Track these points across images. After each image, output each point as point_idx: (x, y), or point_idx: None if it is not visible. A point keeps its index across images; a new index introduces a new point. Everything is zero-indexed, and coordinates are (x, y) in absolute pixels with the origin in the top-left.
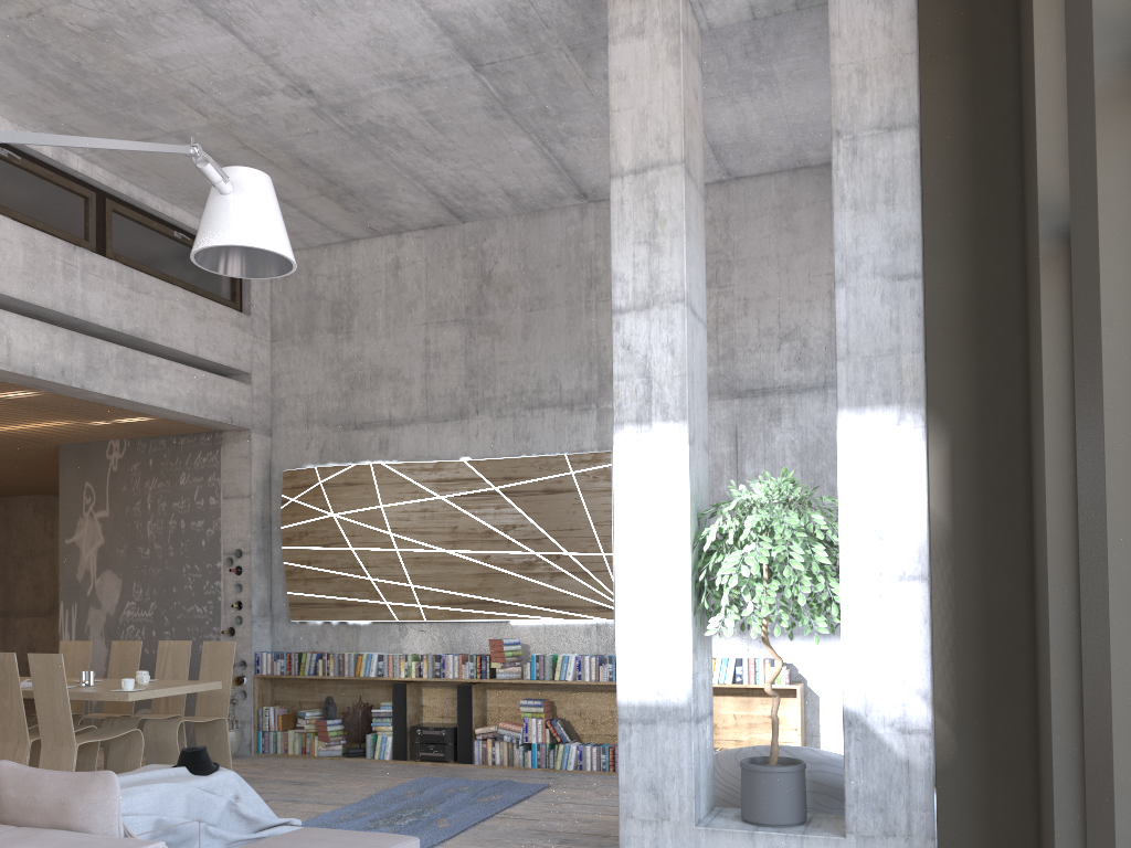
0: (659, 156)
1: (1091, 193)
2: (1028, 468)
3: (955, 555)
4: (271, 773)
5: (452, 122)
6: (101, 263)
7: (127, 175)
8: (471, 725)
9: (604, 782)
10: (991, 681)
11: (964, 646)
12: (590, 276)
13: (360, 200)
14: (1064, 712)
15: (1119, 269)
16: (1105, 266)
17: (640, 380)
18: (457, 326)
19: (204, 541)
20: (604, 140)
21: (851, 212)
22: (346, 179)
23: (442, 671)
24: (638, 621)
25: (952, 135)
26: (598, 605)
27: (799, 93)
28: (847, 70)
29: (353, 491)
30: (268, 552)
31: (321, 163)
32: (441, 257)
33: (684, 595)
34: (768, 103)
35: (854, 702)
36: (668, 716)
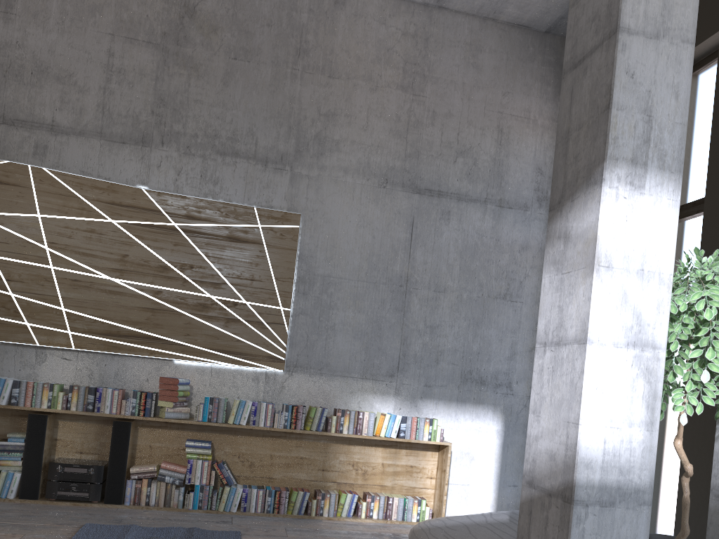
0: None
1: None
2: None
3: None
4: None
5: None
6: None
7: None
8: (125, 465)
9: (283, 526)
10: None
11: None
12: (299, 46)
13: None
14: None
15: None
16: None
17: (640, 116)
18: (150, 49)
19: None
20: None
21: None
22: None
23: (97, 406)
24: (608, 388)
25: None
26: (271, 355)
27: None
28: None
29: (3, 192)
30: None
31: None
32: None
33: (659, 366)
34: None
35: None
36: (628, 498)
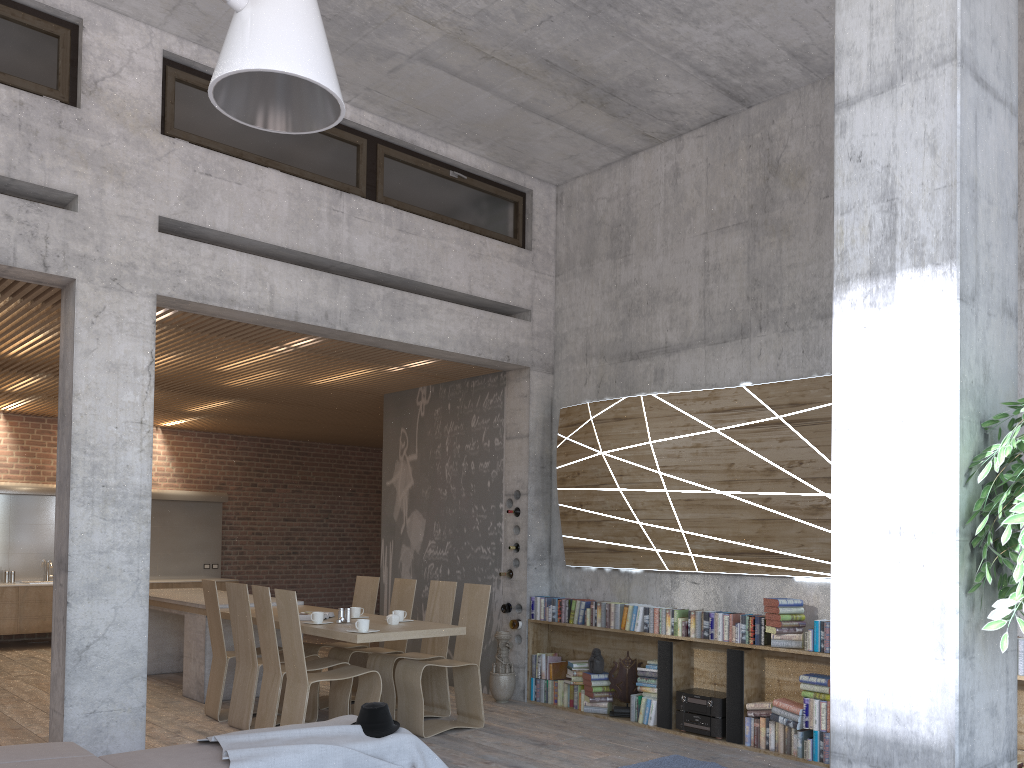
0: None
1: None
2: None
3: None
4: (524, 726)
5: None
6: (368, 207)
7: (395, 116)
8: (741, 699)
9: None
10: None
11: None
12: None
13: (624, 100)
14: None
15: None
16: None
17: (876, 207)
18: (739, 230)
19: (489, 482)
20: None
21: None
22: (600, 75)
23: (710, 632)
24: (867, 597)
25: None
26: None
27: None
28: None
29: (622, 427)
30: (548, 493)
31: (569, 60)
32: (722, 154)
33: (945, 559)
34: None
35: None
36: (914, 760)
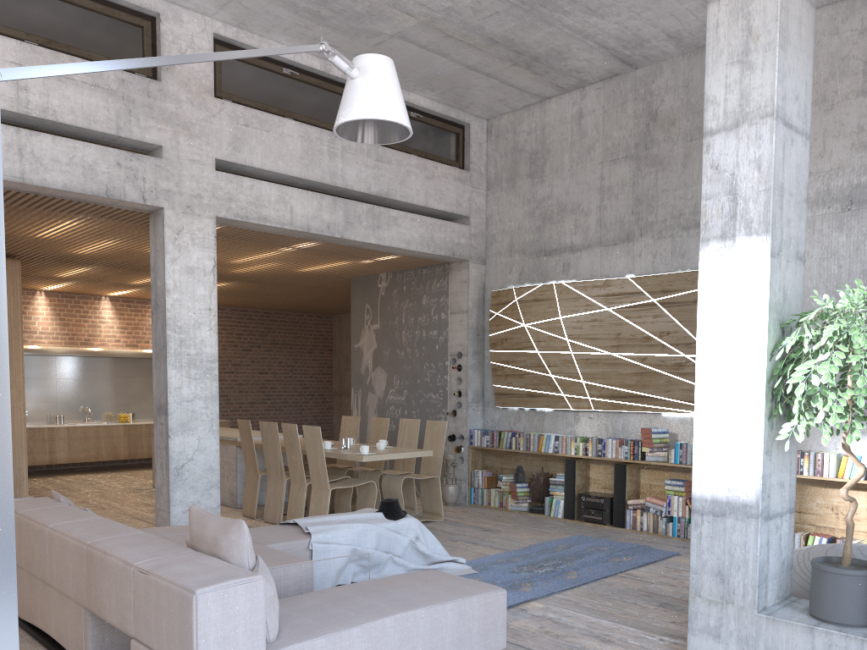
0: None
1: None
2: None
3: None
4: (471, 520)
5: None
6: (355, 144)
7: None
8: (624, 497)
9: None
10: None
11: None
12: None
13: (544, 64)
14: None
15: None
16: None
17: (726, 198)
18: (627, 162)
19: (437, 346)
20: None
21: None
22: (529, 48)
23: (602, 452)
24: (714, 423)
25: None
26: None
27: None
28: None
29: (540, 306)
30: (481, 354)
31: (507, 39)
32: (615, 103)
33: (757, 401)
34: None
35: None
36: (737, 511)
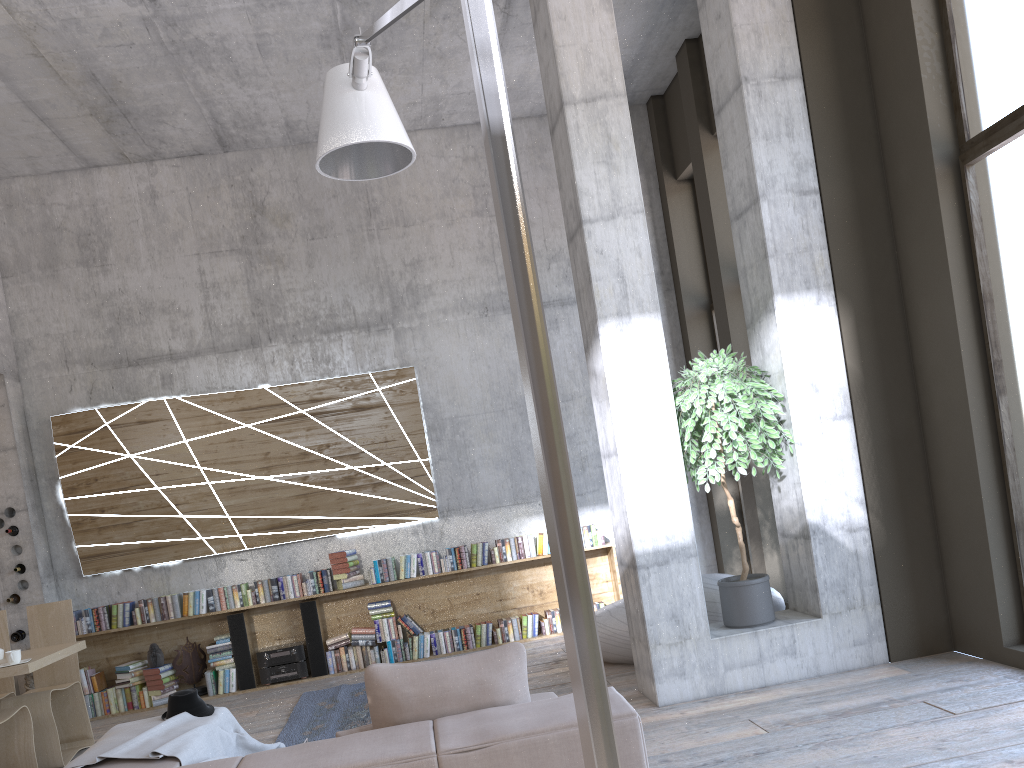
0: (605, 88)
1: None
2: (905, 330)
3: (868, 397)
4: None
5: (280, 47)
6: None
7: None
8: (321, 639)
9: None
10: (901, 484)
11: (882, 461)
12: (368, 206)
13: (131, 123)
14: (988, 488)
15: None
16: None
17: (615, 280)
18: (234, 255)
19: None
20: (407, 78)
21: (763, 142)
22: (130, 99)
23: (282, 593)
24: (642, 481)
25: (826, 86)
26: (422, 506)
27: None
28: (746, 29)
29: (150, 429)
30: (40, 507)
31: (114, 80)
32: (204, 187)
33: (677, 455)
34: None
35: (814, 516)
36: (678, 555)
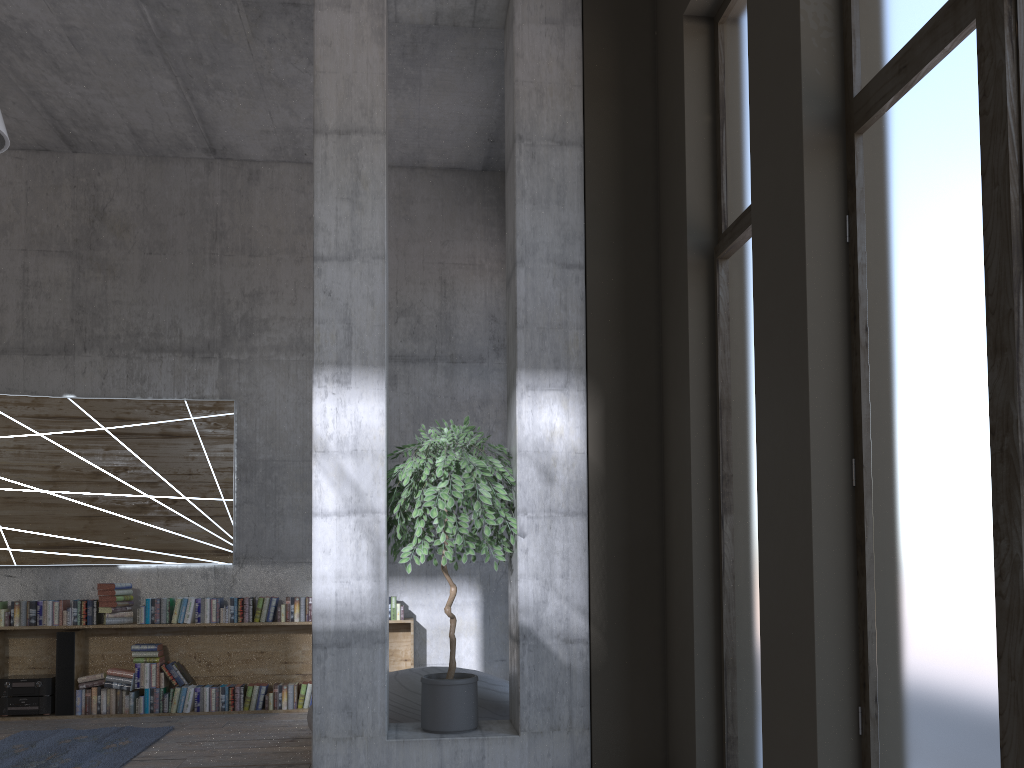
0: (363, 123)
1: (794, 213)
2: (660, 429)
3: (608, 496)
4: None
5: (95, 44)
6: None
7: None
8: (73, 674)
9: (229, 720)
10: (633, 597)
11: (614, 569)
12: (215, 230)
13: None
14: (702, 616)
15: (818, 271)
16: (809, 267)
17: (340, 325)
18: (64, 257)
19: None
20: (250, 101)
21: (530, 205)
22: None
23: (39, 619)
24: (335, 550)
25: (608, 159)
26: (217, 549)
27: (436, 101)
28: (528, 87)
29: None
30: None
31: None
32: (45, 183)
33: (380, 527)
34: (408, 103)
35: (528, 619)
36: (363, 638)
